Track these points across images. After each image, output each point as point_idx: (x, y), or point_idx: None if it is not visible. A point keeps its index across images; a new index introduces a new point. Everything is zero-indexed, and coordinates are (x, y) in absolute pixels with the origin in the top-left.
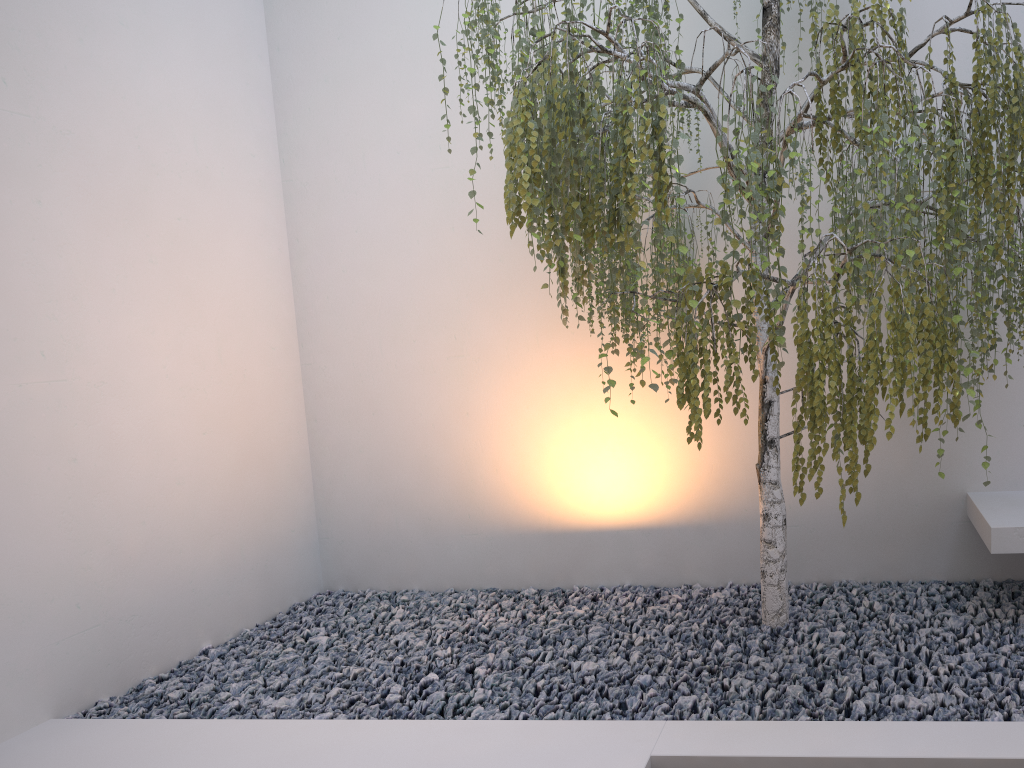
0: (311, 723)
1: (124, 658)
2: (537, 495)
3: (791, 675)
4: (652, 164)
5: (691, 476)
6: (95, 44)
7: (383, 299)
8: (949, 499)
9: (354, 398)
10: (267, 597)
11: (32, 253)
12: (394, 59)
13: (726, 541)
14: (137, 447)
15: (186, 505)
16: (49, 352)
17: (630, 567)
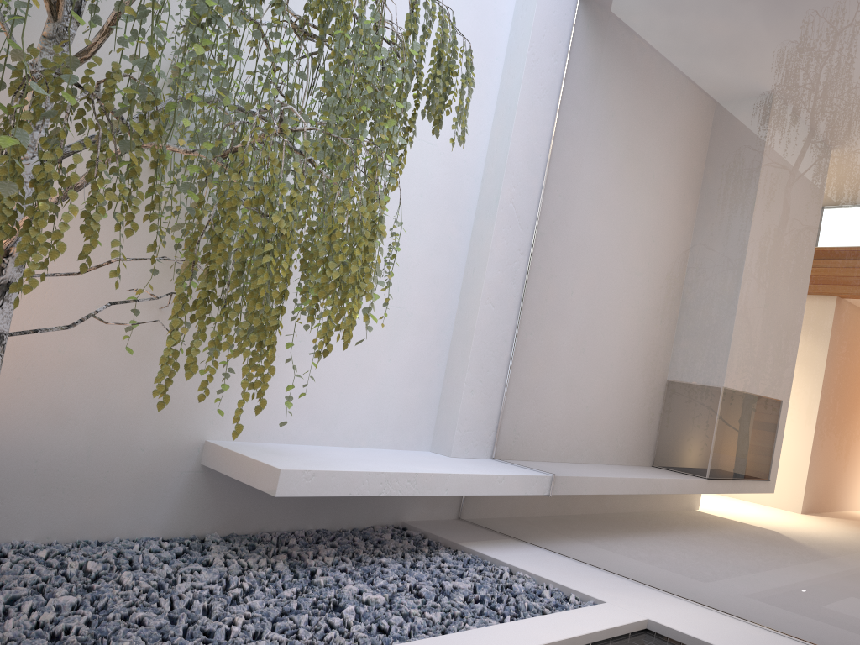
0: None
1: None
2: None
3: None
4: None
5: None
6: None
7: None
8: (184, 446)
9: None
10: None
11: None
12: None
13: None
14: None
15: None
16: None
17: None
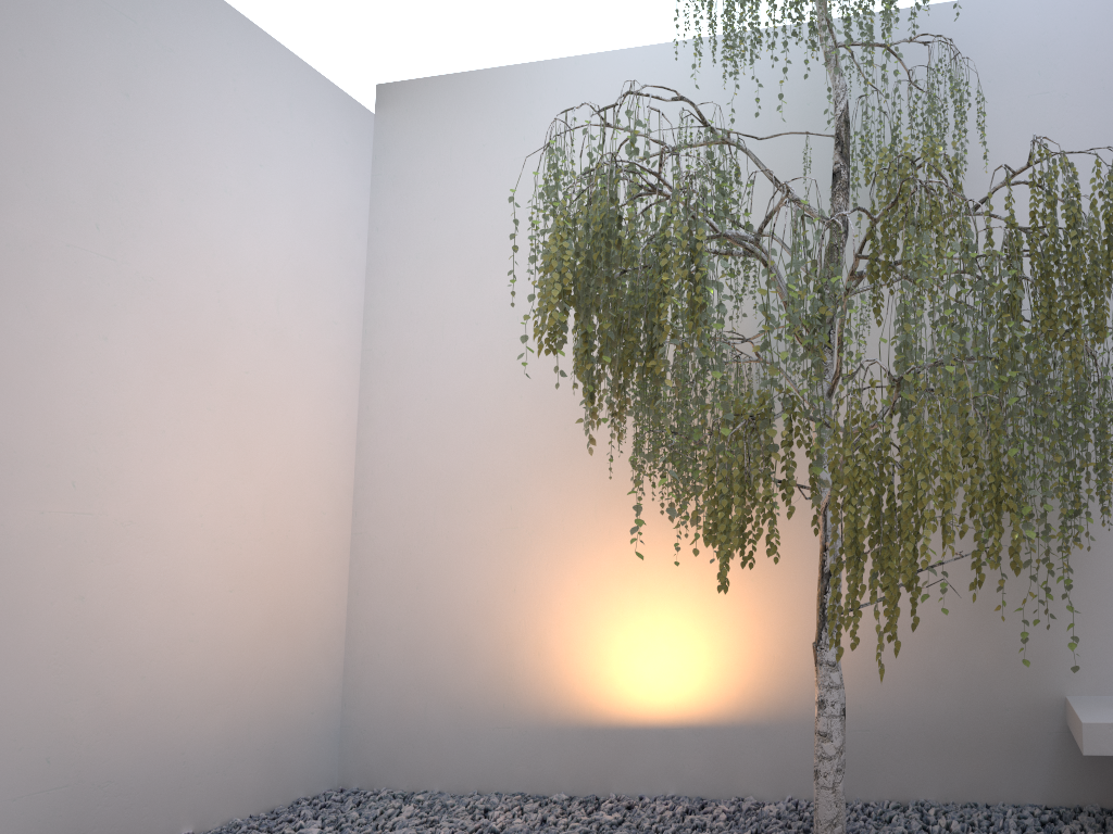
0: None
1: (87, 830)
2: (579, 684)
3: None
4: (686, 284)
5: (750, 667)
6: (195, 205)
7: (443, 467)
8: (1045, 703)
9: (400, 570)
10: (269, 785)
11: (87, 385)
12: (484, 237)
13: (786, 746)
14: (154, 595)
15: (195, 665)
16: (81, 483)
17: (676, 773)
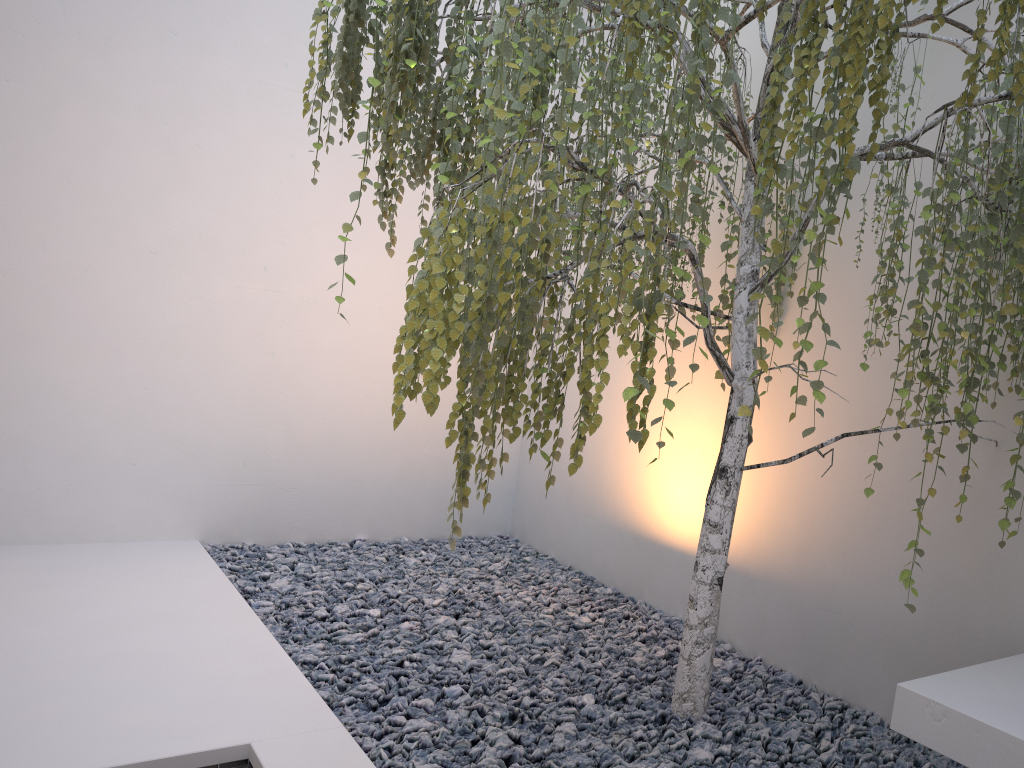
0: (236, 601)
1: (276, 519)
2: (637, 492)
3: (547, 761)
4: (391, 59)
5: (751, 512)
6: None
7: None
8: (1023, 648)
9: None
10: (439, 519)
11: (276, 193)
12: None
13: (766, 604)
14: (334, 358)
15: (371, 417)
16: (271, 268)
17: (684, 599)
